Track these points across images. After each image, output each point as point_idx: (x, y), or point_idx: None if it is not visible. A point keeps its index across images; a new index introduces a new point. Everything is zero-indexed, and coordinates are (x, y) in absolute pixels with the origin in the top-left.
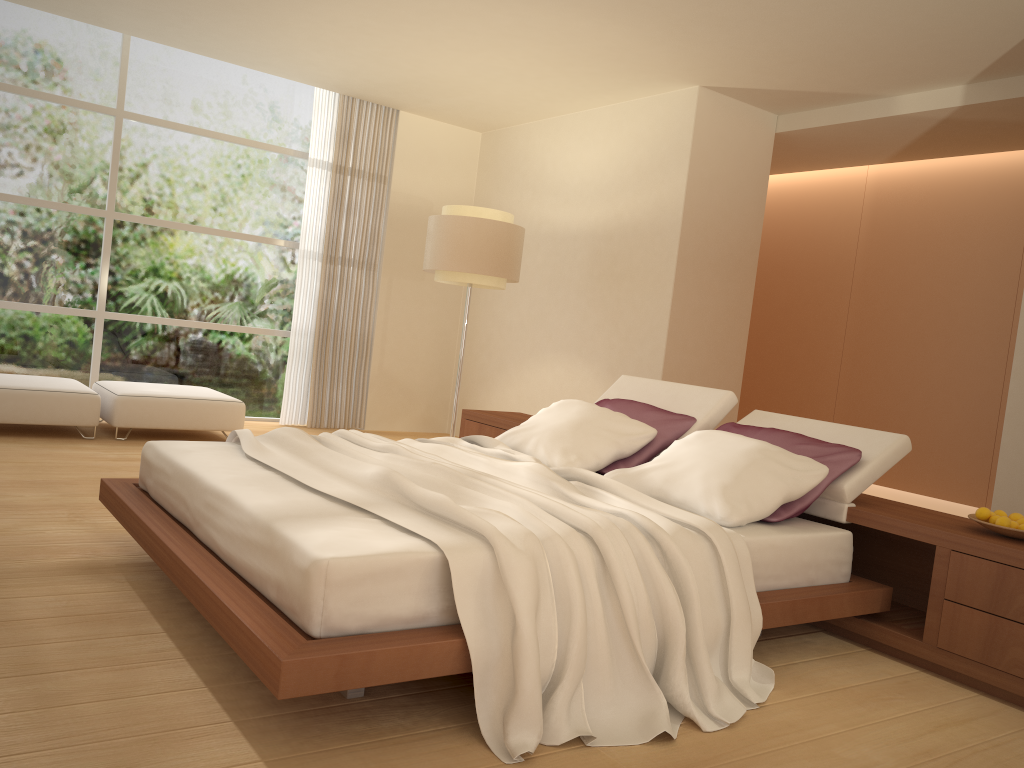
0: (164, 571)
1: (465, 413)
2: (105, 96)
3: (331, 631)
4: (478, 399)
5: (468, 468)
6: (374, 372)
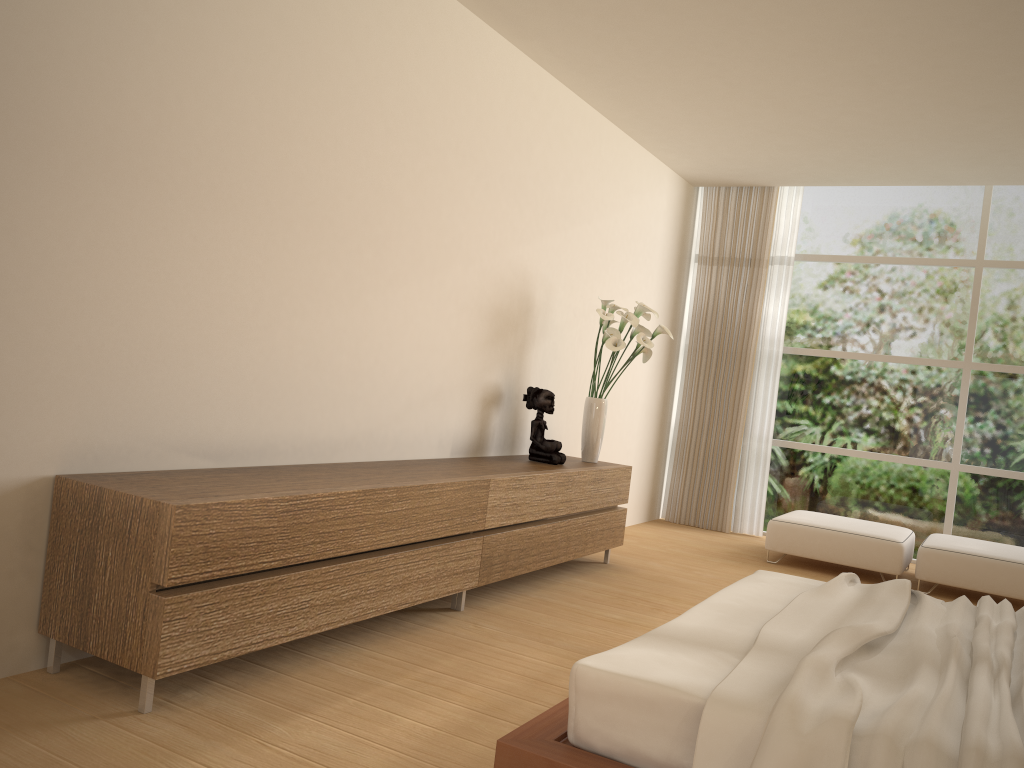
0: None
1: None
2: (965, 249)
3: (579, 741)
4: None
5: (1001, 654)
6: None
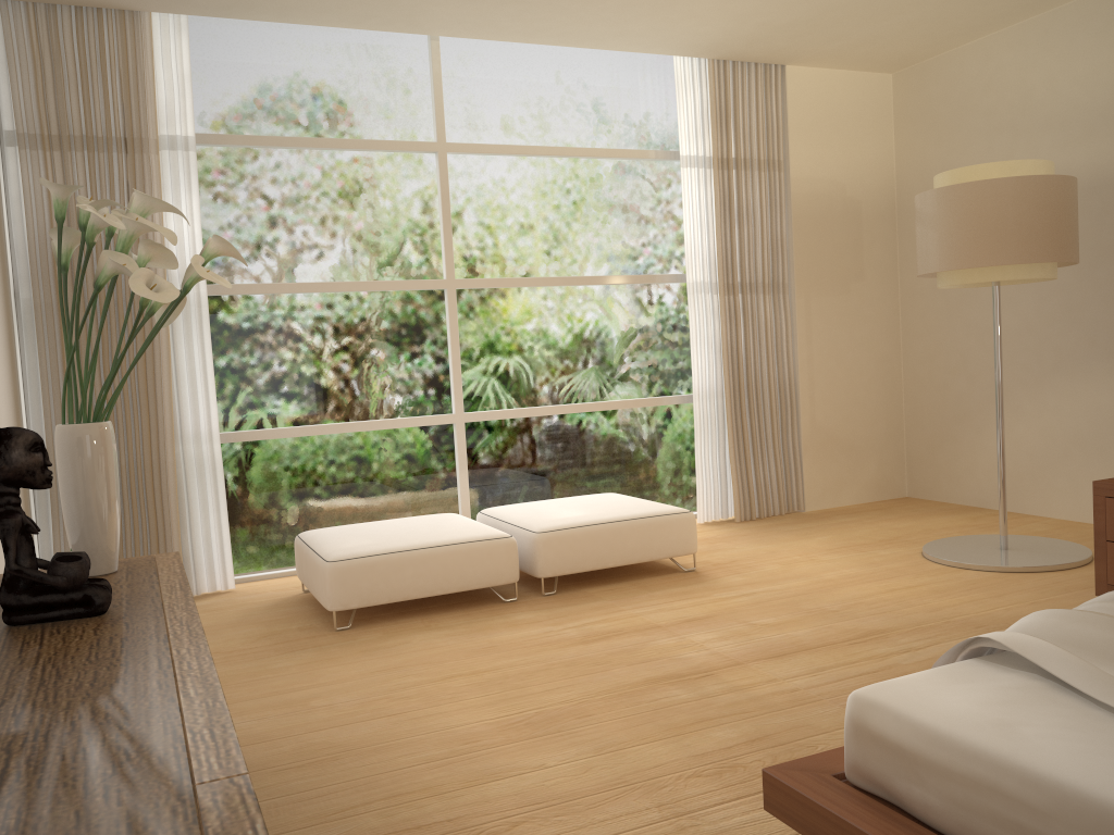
0: None
1: (1102, 487)
2: (420, 128)
3: None
4: (959, 444)
5: None
6: (805, 431)
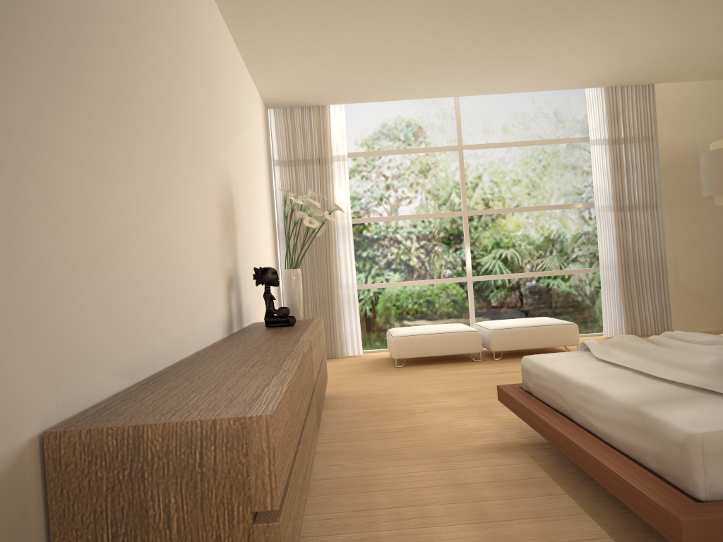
0: (557, 448)
1: None
2: (450, 139)
3: (716, 495)
4: None
5: None
6: (672, 287)
